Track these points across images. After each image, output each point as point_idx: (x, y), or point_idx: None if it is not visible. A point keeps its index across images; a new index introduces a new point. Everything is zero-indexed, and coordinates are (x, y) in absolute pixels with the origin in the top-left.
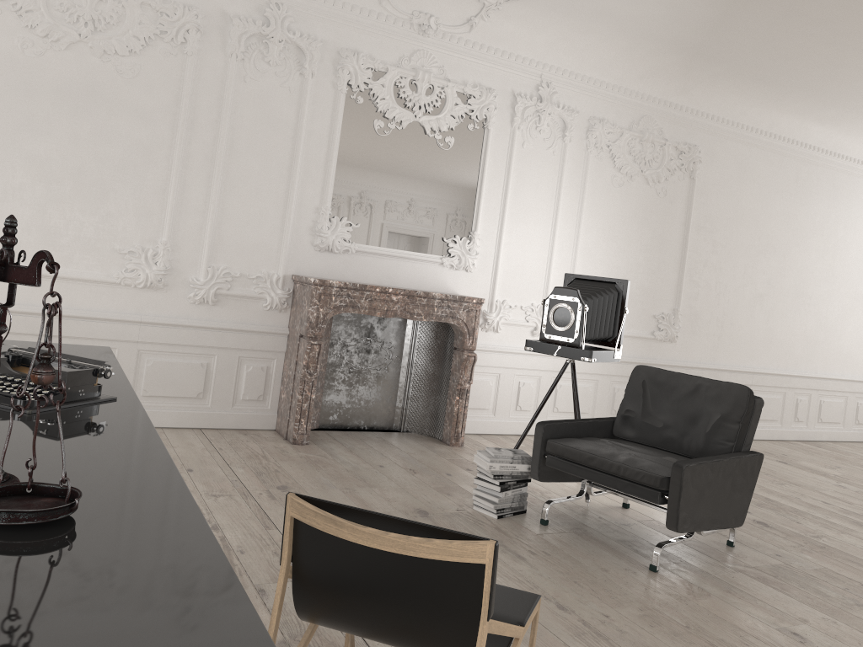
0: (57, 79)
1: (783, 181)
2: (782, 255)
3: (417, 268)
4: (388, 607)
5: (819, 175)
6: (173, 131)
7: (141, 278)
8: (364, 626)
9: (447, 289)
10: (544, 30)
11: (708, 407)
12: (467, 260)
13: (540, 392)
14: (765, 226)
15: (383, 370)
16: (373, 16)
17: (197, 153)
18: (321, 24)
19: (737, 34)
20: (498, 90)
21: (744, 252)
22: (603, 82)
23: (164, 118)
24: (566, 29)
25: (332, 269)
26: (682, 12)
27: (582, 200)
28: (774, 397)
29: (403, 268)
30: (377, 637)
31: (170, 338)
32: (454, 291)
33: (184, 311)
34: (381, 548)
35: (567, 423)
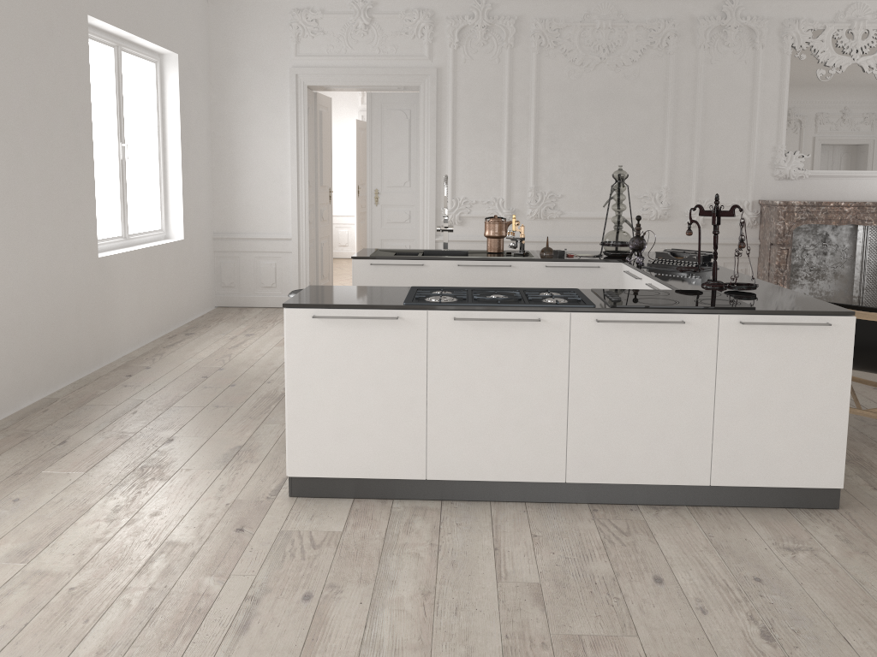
0: (590, 91)
1: None
2: None
3: (864, 183)
4: (872, 350)
5: None
6: (664, 109)
7: (652, 213)
8: (859, 361)
9: None
10: None
11: None
12: None
13: None
14: None
15: (839, 267)
16: None
17: (682, 122)
18: (766, 5)
19: None
20: None
21: None
22: None
23: (658, 102)
24: None
25: (790, 192)
26: None
27: None
28: None
29: (851, 185)
30: (867, 366)
31: None
32: None
33: (682, 233)
34: (867, 319)
35: None
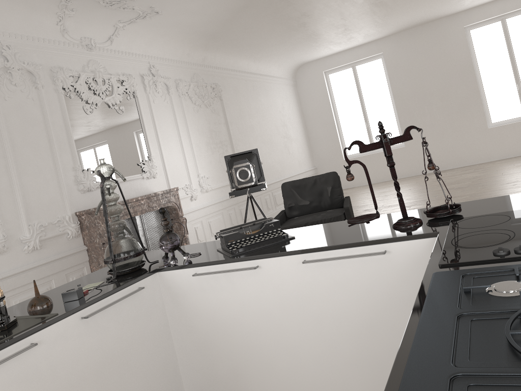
0: None
1: (250, 92)
2: (261, 126)
3: (132, 184)
4: None
5: (260, 86)
6: None
7: None
8: None
9: (149, 191)
10: (145, 37)
11: (324, 186)
12: (153, 172)
13: (204, 228)
14: (251, 114)
15: None
16: (62, 44)
17: None
18: (35, 54)
19: (235, 24)
20: (133, 74)
21: (249, 129)
22: (174, 60)
23: None
24: (155, 34)
25: (93, 201)
26: (215, 17)
27: (187, 123)
28: (279, 192)
29: (126, 187)
30: None
31: (23, 281)
32: (153, 191)
33: (24, 260)
34: None
35: (278, 217)
